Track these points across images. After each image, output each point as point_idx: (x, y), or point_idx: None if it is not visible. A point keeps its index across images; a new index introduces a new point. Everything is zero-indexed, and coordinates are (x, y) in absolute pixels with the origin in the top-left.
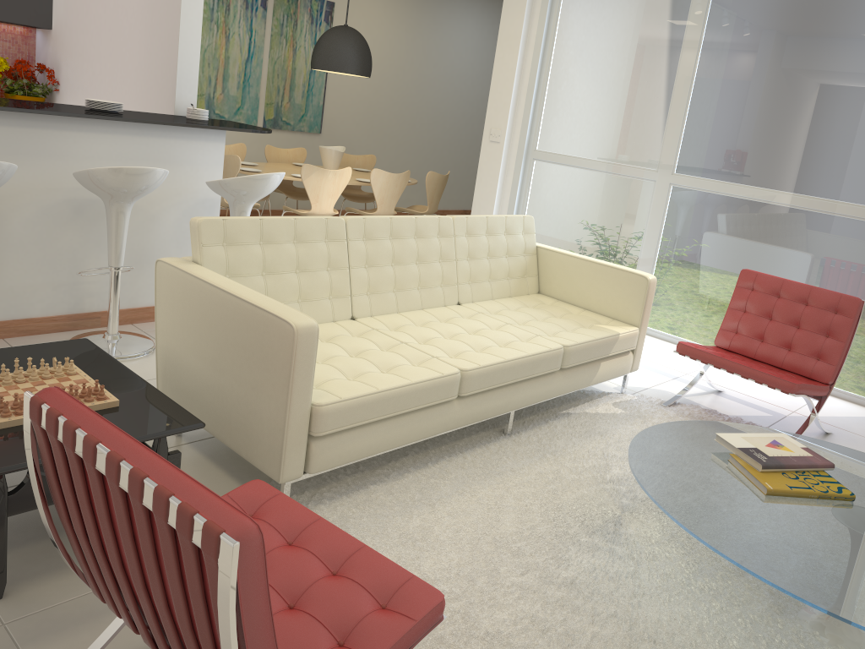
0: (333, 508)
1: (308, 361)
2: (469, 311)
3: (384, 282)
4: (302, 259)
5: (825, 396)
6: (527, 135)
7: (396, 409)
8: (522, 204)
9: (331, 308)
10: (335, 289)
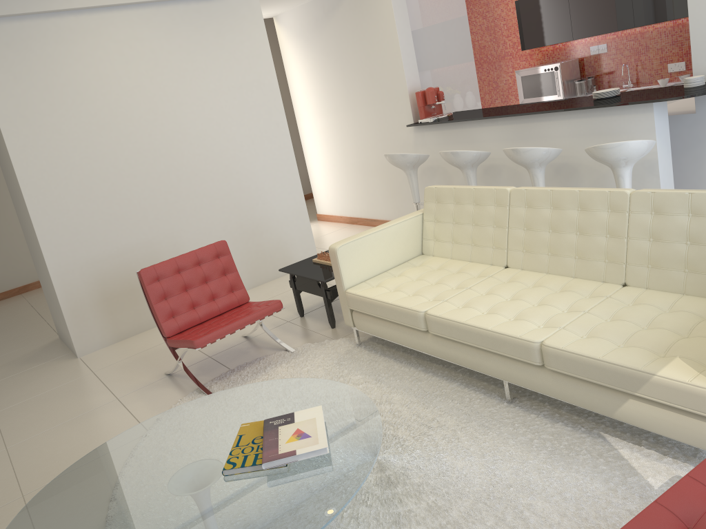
0: (366, 354)
1: (336, 266)
2: (604, 292)
3: (537, 245)
4: (475, 216)
5: None
6: None
7: (382, 315)
8: None
9: (491, 254)
10: (496, 242)
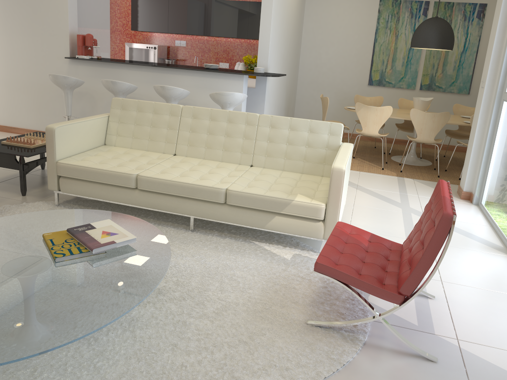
0: None
1: (51, 142)
2: (243, 168)
3: (198, 141)
4: (154, 121)
5: (398, 306)
6: (500, 80)
7: (95, 178)
8: (493, 138)
9: (164, 146)
10: (168, 138)
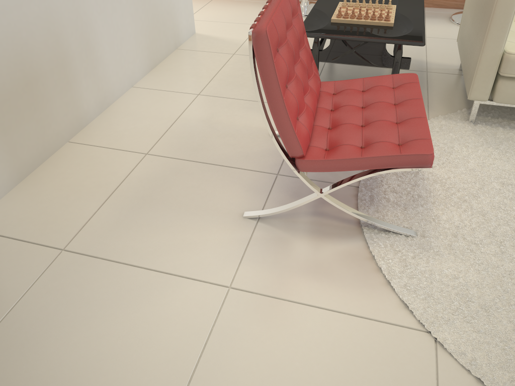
0: (507, 132)
1: (505, 17)
2: None
3: None
4: None
5: None
6: None
7: None
8: None
9: None
10: None
